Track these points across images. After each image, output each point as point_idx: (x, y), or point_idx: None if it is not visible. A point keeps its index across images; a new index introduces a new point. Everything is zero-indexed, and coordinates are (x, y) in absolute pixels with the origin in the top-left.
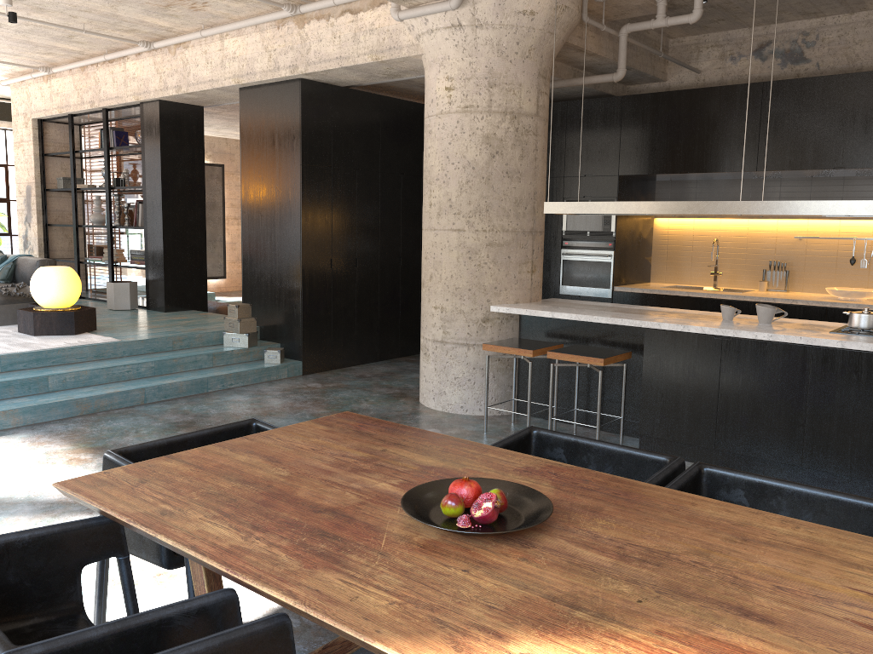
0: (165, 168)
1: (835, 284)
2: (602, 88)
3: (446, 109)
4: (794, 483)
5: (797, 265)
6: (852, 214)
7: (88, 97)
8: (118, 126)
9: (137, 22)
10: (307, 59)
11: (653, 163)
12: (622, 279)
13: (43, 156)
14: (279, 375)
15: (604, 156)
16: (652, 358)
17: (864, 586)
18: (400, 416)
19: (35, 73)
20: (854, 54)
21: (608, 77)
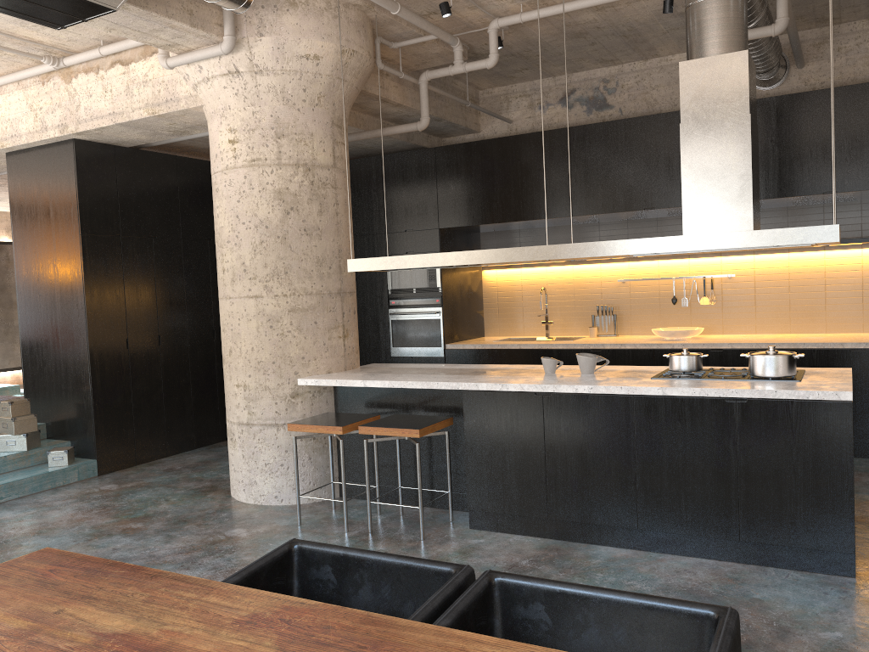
0: None
1: (661, 325)
2: (416, 141)
3: (231, 164)
4: (601, 589)
5: (623, 308)
6: (658, 251)
7: None
8: None
9: None
10: (77, 116)
11: (472, 213)
12: (454, 336)
13: None
14: (67, 479)
15: (423, 209)
16: (473, 423)
17: None
18: (202, 517)
19: None
20: (653, 99)
21: (412, 126)
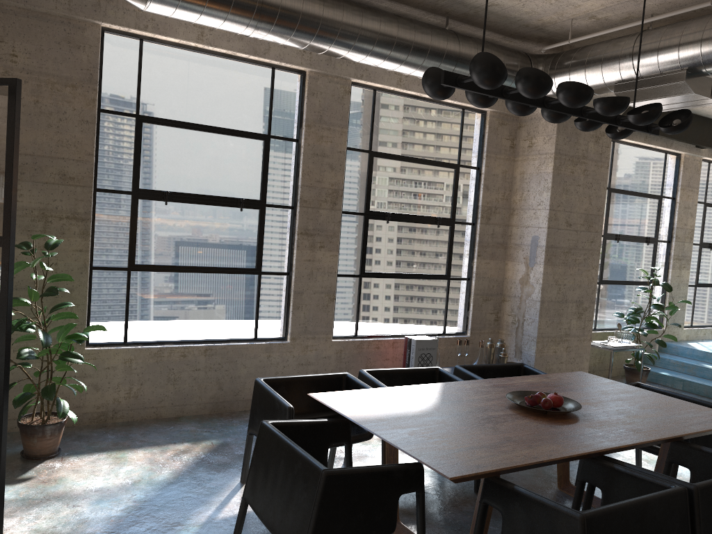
0: None
1: None
2: None
3: None
4: (633, 498)
5: None
6: None
7: None
8: None
9: None
10: None
11: None
12: None
13: None
14: None
15: None
16: None
17: (449, 441)
18: None
19: None
20: None
21: None
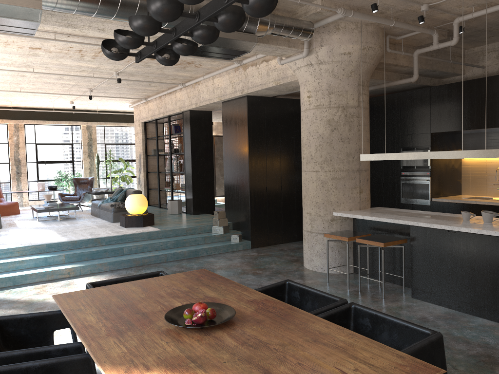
0: (193, 143)
1: None
2: (422, 83)
3: (308, 107)
4: (390, 316)
5: None
6: None
7: (162, 110)
8: (178, 122)
9: (175, 75)
10: (247, 86)
11: (450, 124)
12: (438, 194)
13: (146, 139)
14: (237, 248)
15: (422, 122)
16: (415, 243)
17: (344, 367)
18: (287, 272)
19: (141, 101)
20: None
21: (408, 80)
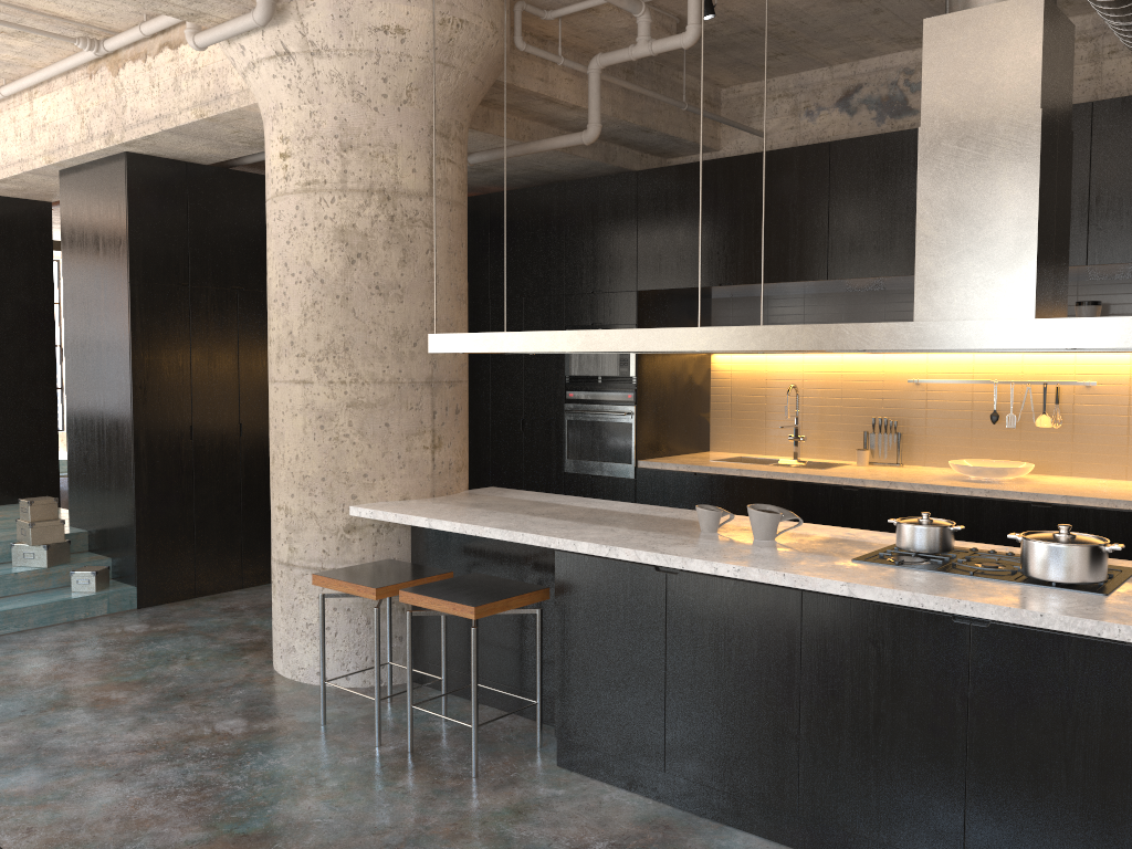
0: None
1: (973, 454)
2: (620, 163)
3: (282, 188)
4: None
5: (915, 424)
6: (868, 347)
7: None
8: None
9: None
10: (123, 121)
11: (683, 270)
12: (655, 449)
13: None
14: (91, 610)
15: (617, 262)
16: (568, 604)
17: None
18: (209, 692)
19: None
20: None
21: (575, 138)
